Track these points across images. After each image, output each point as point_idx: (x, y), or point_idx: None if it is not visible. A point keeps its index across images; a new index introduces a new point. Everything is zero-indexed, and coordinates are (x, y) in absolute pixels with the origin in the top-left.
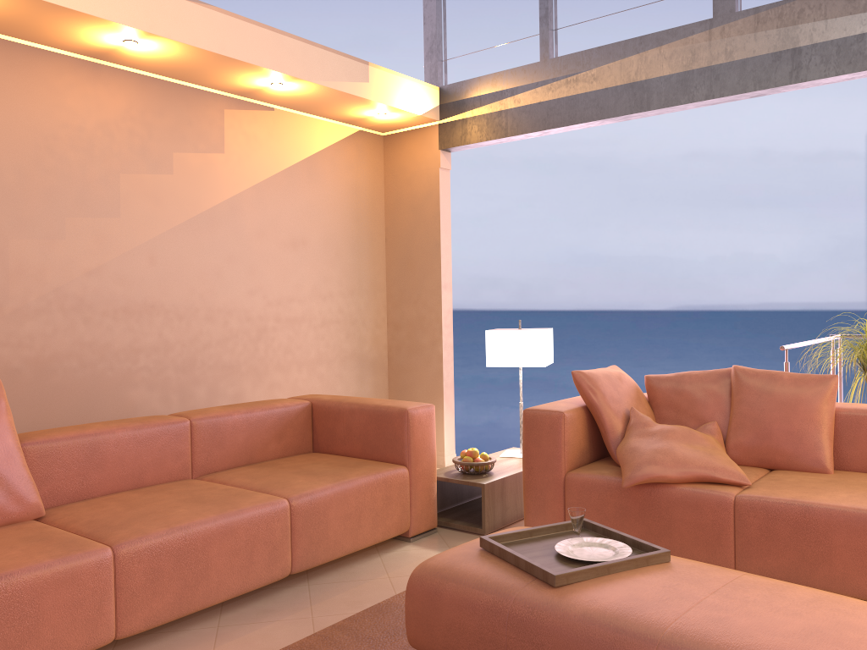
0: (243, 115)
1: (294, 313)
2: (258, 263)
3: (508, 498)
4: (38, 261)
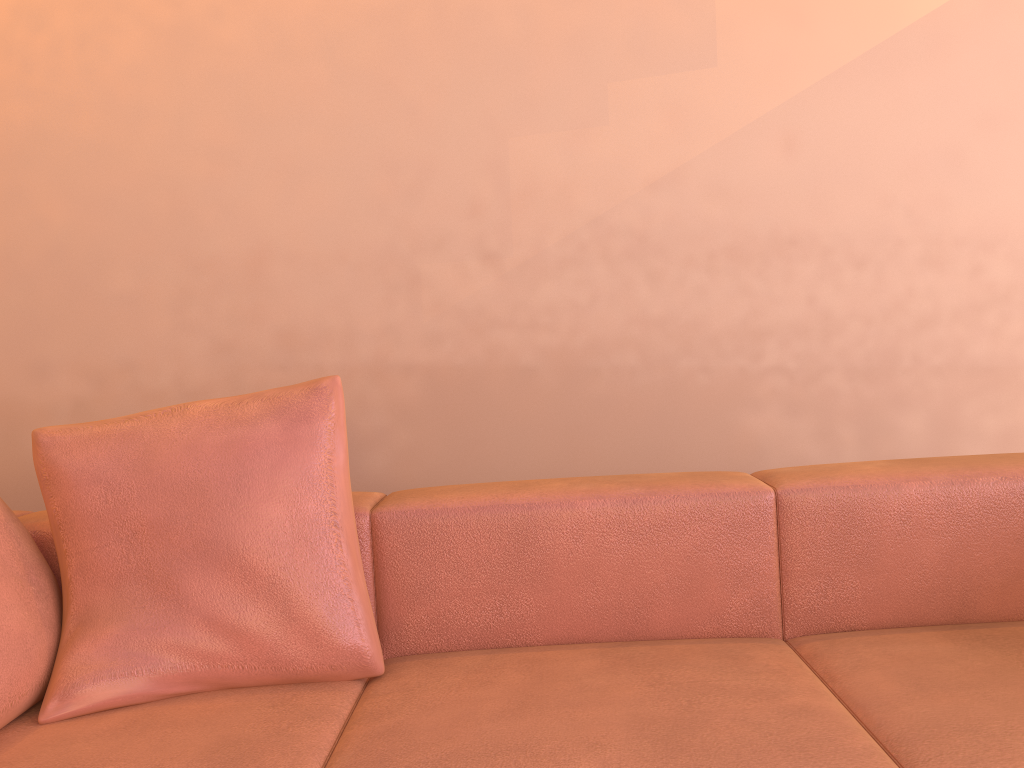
0: None
1: None
2: None
3: None
4: (559, 171)
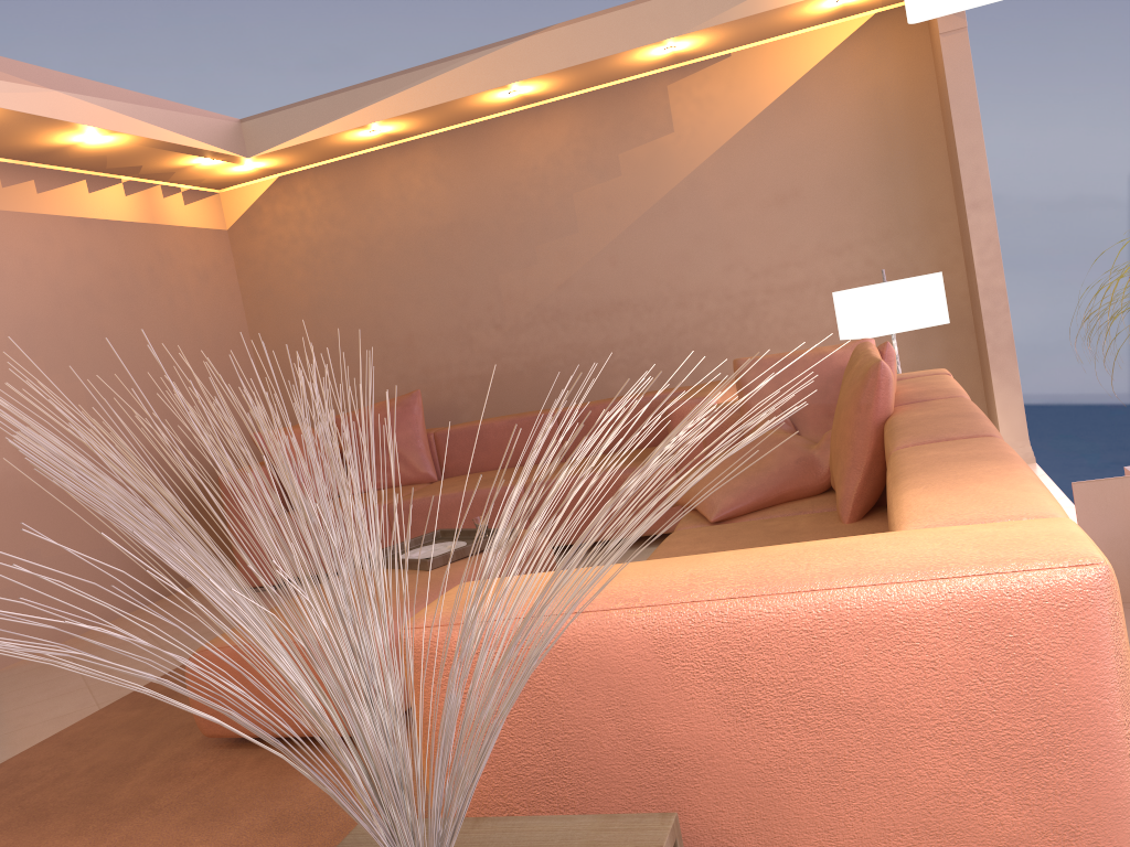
0: (690, 81)
1: (791, 280)
2: (733, 235)
3: None
4: (521, 286)
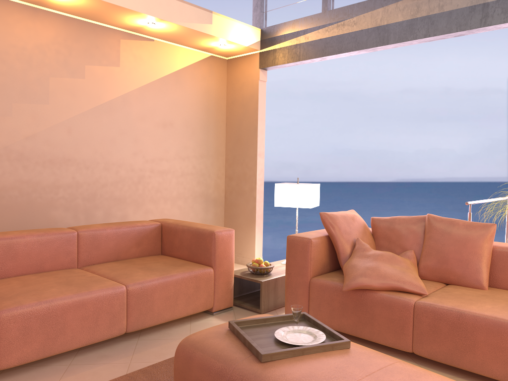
0: (133, 43)
1: (163, 167)
2: (140, 136)
3: (279, 291)
4: None
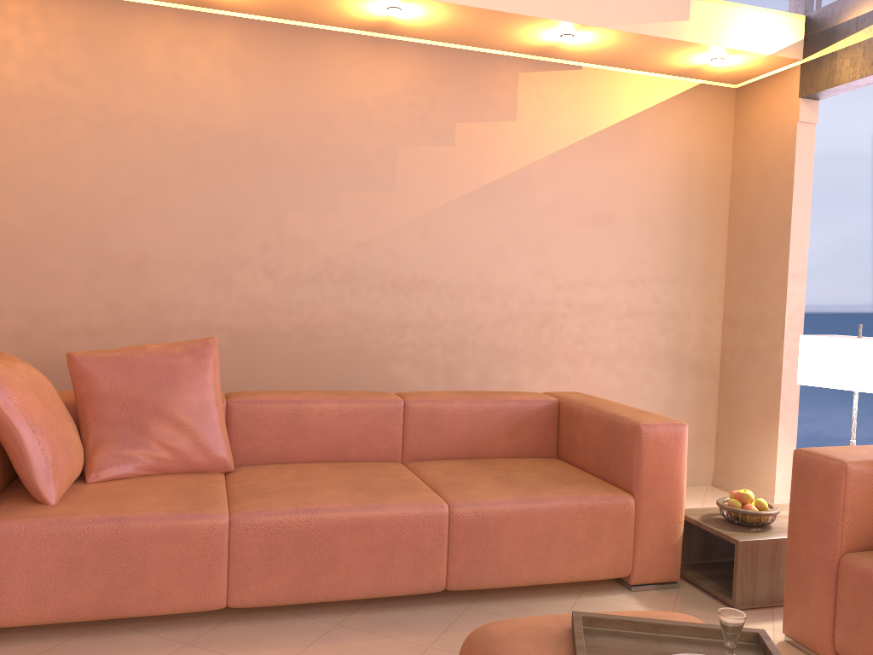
0: (541, 77)
1: (590, 299)
2: (549, 241)
3: (784, 569)
4: (311, 233)
